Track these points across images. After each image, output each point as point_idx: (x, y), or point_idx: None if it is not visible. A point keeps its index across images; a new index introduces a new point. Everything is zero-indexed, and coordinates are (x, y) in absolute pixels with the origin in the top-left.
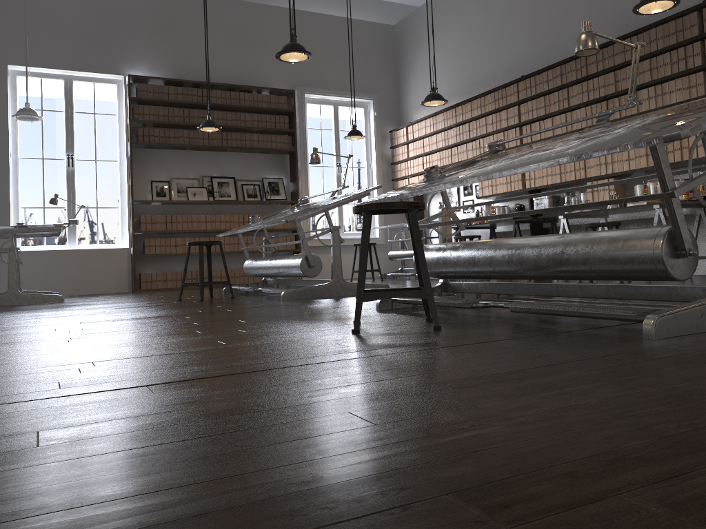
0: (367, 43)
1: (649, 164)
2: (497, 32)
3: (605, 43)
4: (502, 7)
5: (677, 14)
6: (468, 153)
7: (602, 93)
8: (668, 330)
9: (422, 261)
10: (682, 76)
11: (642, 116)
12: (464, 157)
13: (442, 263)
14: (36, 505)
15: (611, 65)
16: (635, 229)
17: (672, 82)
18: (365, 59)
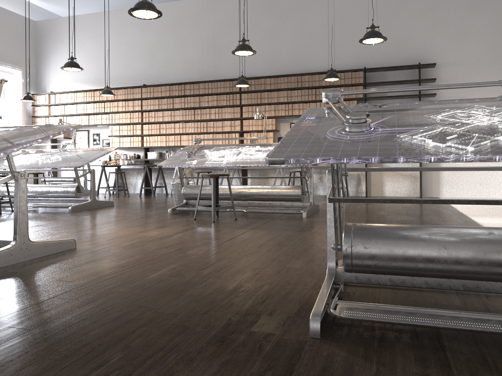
0: (18, 29)
1: (213, 143)
2: (125, 53)
3: (195, 82)
4: (129, 40)
5: (230, 79)
6: (103, 120)
7: (192, 105)
8: (307, 215)
9: (231, 195)
10: (230, 106)
11: (273, 144)
12: (99, 122)
13: (202, 194)
14: (316, 246)
15: (197, 93)
16: (290, 186)
17: (226, 108)
18: (16, 41)
